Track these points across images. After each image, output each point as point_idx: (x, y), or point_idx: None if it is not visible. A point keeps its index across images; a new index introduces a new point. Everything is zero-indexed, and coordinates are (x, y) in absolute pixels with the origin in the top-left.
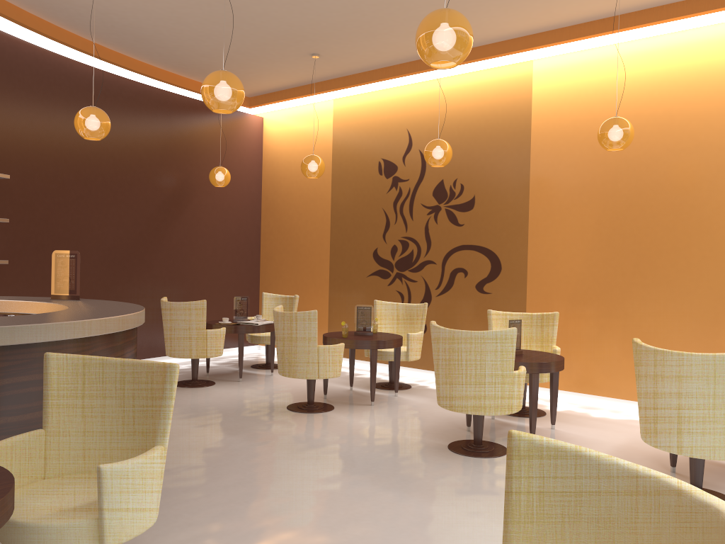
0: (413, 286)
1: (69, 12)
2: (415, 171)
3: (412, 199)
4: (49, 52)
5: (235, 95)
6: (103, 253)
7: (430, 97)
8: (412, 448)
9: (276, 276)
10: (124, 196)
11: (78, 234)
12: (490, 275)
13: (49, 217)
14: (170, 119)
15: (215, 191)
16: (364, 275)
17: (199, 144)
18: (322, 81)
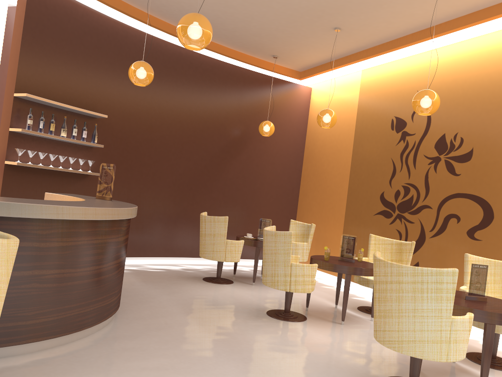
0: (410, 227)
1: (156, 4)
2: (421, 127)
3: (416, 150)
4: (151, 35)
5: (199, 32)
6: (175, 178)
7: (440, 61)
8: (344, 373)
9: (308, 209)
10: (196, 138)
11: (159, 162)
12: (481, 223)
13: (138, 148)
14: (237, 86)
15: (267, 140)
16: (371, 214)
17: (257, 105)
18: (350, 54)
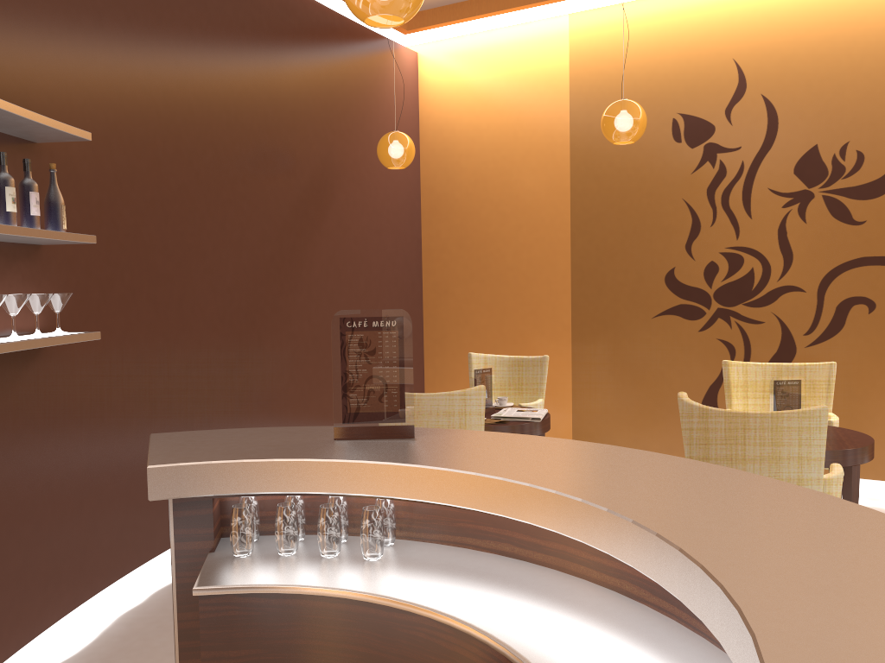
0: (755, 331)
1: None
2: (753, 133)
3: (749, 181)
4: None
5: None
6: (221, 301)
7: (785, 1)
8: None
9: (458, 322)
10: (246, 187)
11: (185, 264)
12: None
13: (139, 232)
14: (302, 43)
15: (364, 179)
16: (647, 315)
17: (340, 94)
18: None
